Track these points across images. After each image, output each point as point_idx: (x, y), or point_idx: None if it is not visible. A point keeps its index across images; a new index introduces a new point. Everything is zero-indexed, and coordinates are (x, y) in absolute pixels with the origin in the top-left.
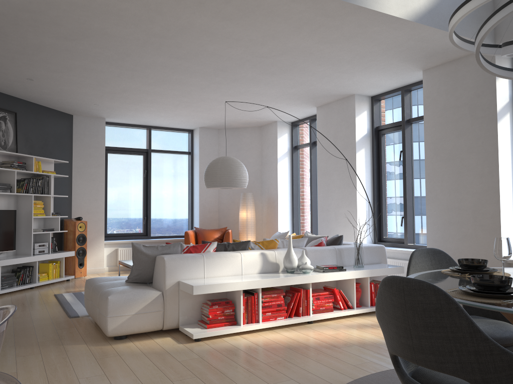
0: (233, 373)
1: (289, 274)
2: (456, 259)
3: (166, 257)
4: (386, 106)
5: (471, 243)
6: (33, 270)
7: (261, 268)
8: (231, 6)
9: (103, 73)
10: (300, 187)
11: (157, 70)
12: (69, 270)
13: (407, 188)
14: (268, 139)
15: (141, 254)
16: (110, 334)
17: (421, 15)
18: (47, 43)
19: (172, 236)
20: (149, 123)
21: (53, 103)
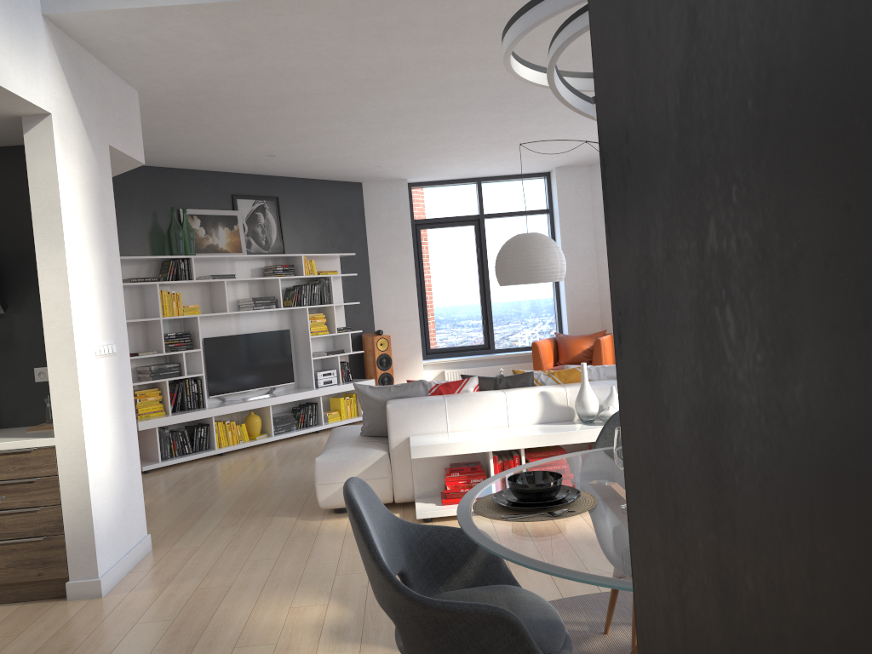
0: None
1: (578, 426)
2: None
3: (389, 404)
4: None
5: None
6: (318, 408)
7: (541, 415)
8: (426, 27)
9: (348, 133)
10: None
11: (413, 116)
12: None
13: None
14: None
15: (367, 399)
16: (322, 506)
17: None
18: (251, 117)
19: (529, 348)
20: (474, 175)
21: (325, 174)
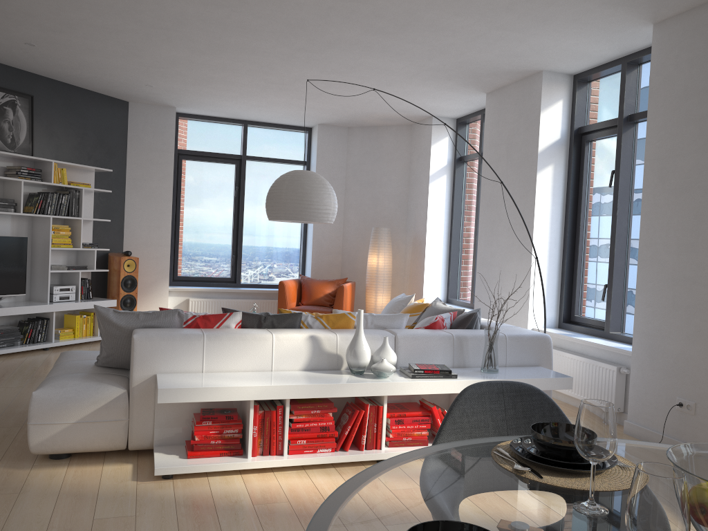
0: None
1: (349, 377)
2: (679, 372)
3: (137, 334)
4: (598, 92)
5: (707, 347)
6: (49, 324)
7: (308, 361)
8: None
9: (123, 34)
10: (464, 223)
11: (199, 28)
12: None
13: (617, 236)
14: (419, 145)
15: (109, 325)
16: (34, 451)
17: None
18: None
19: (272, 286)
20: (243, 117)
21: (90, 83)
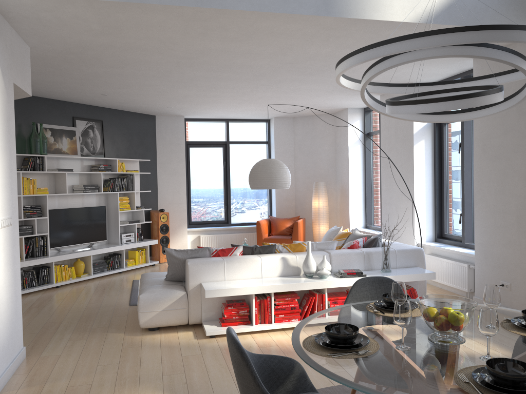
0: (215, 373)
1: (305, 279)
2: (501, 266)
3: (189, 262)
4: None
5: (515, 250)
6: (121, 257)
7: (281, 271)
8: (232, 32)
9: (159, 86)
10: (373, 176)
11: (203, 81)
12: (155, 256)
13: (465, 183)
14: (340, 126)
15: (173, 258)
16: (142, 326)
17: (435, 14)
18: (100, 71)
19: (251, 223)
20: (225, 117)
21: (134, 109)
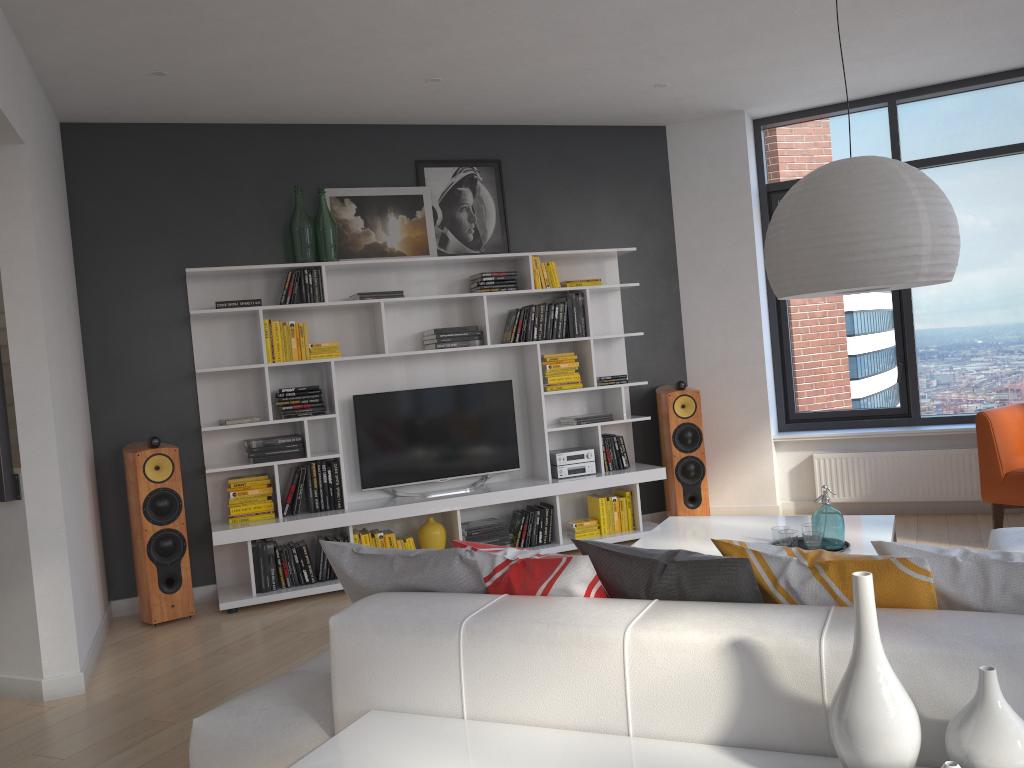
0: None
1: None
2: None
3: (337, 616)
4: None
5: None
6: (553, 514)
7: (731, 719)
8: None
9: (508, 3)
10: None
11: None
12: (669, 512)
13: None
14: None
15: (346, 581)
16: None
17: None
18: None
19: None
20: (877, 88)
21: (579, 114)
